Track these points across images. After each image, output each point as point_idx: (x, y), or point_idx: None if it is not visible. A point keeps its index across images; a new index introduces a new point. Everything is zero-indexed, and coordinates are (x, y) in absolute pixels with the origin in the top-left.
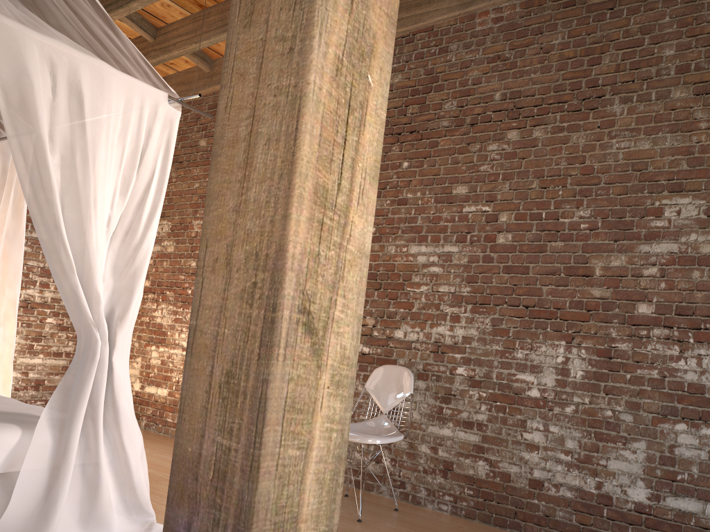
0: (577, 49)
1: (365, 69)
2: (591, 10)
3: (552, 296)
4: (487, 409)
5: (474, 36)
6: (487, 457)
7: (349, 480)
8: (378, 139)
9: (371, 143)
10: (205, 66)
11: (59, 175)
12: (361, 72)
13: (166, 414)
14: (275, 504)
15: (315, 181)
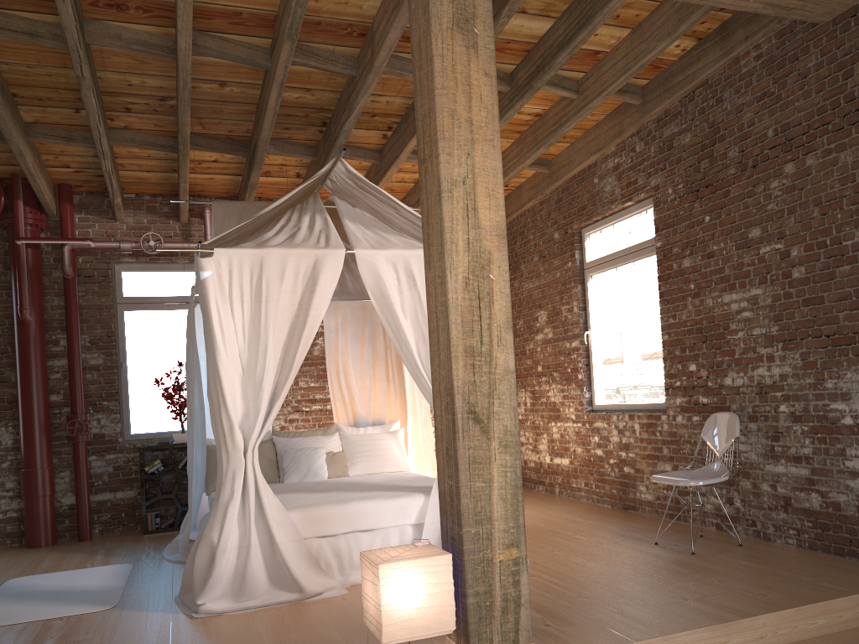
0: (831, 66)
1: (486, 273)
2: (836, 22)
3: (848, 322)
4: (810, 442)
5: (741, 79)
6: (817, 489)
7: (700, 522)
8: (506, 305)
9: (500, 310)
10: (543, 169)
11: (412, 330)
12: (484, 276)
13: (571, 480)
14: (473, 510)
15: (464, 345)
